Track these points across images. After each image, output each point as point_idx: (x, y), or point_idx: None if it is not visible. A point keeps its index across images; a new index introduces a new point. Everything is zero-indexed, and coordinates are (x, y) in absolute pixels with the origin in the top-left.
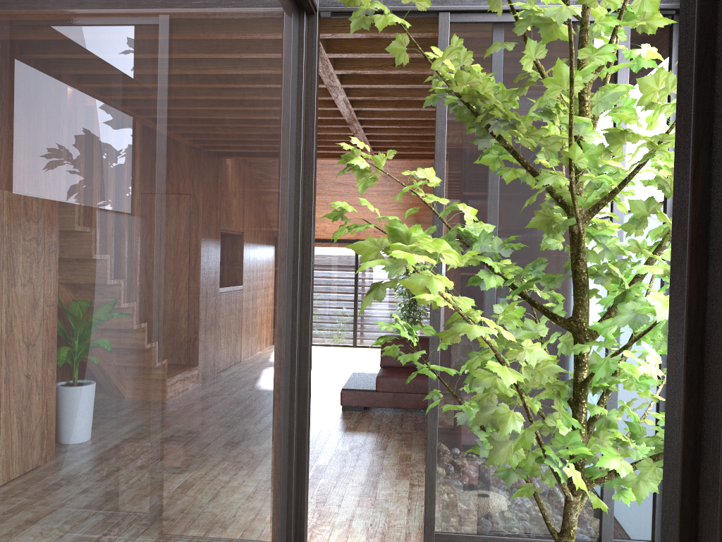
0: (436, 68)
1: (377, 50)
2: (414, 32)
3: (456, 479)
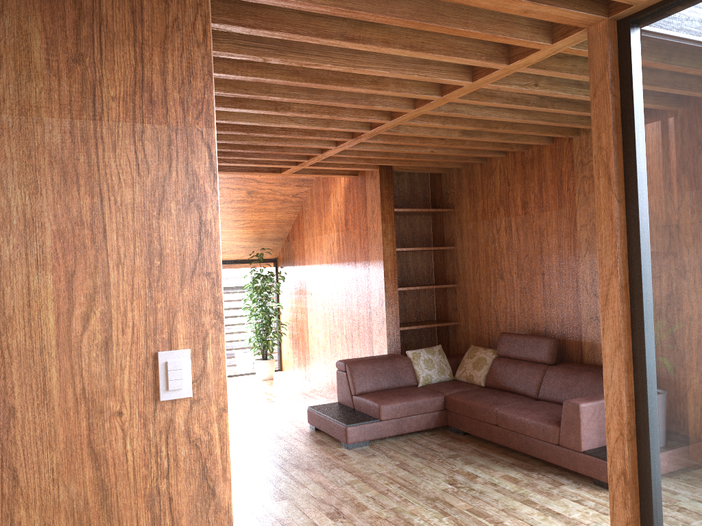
0: None
1: (564, 70)
2: None
3: None
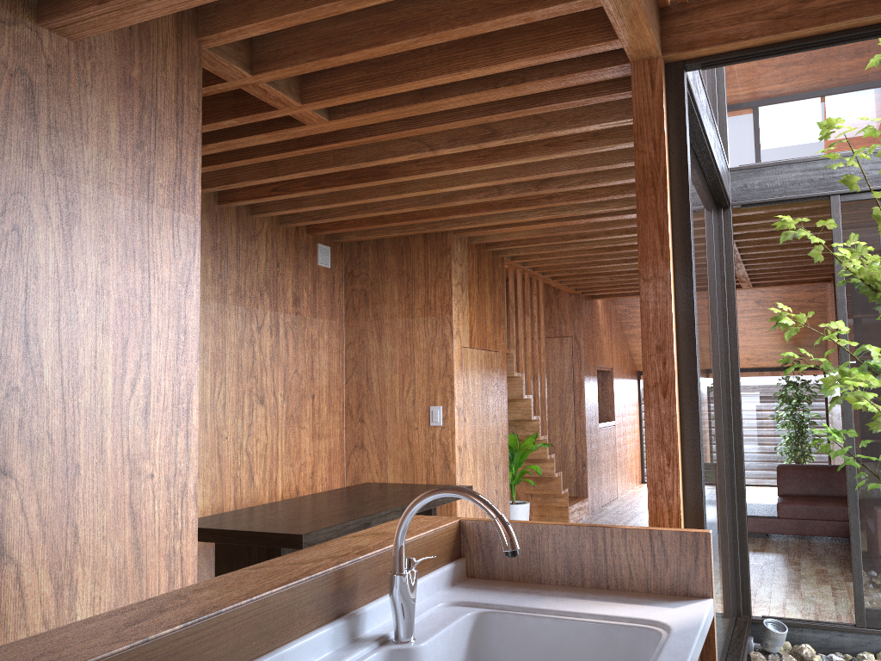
0: (844, 265)
1: (772, 217)
2: (806, 205)
3: (880, 563)
